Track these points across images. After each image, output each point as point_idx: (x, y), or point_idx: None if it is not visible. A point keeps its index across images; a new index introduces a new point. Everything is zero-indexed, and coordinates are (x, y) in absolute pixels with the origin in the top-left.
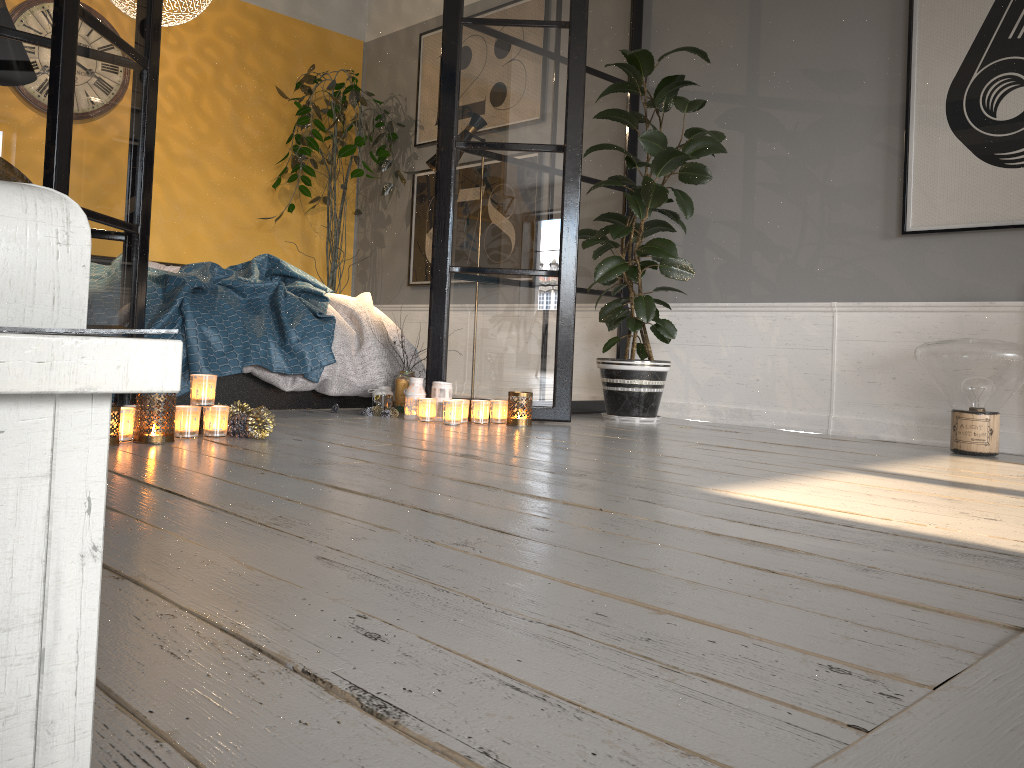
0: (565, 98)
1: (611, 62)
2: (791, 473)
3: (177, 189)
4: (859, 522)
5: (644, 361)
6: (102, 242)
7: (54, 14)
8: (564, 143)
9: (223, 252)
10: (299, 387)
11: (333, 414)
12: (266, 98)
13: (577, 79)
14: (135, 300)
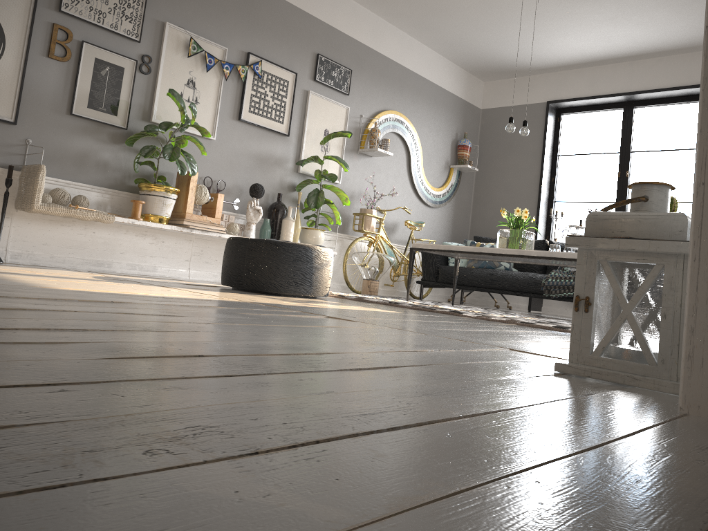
0: None
1: None
2: None
3: None
4: (155, 296)
5: None
6: None
7: None
8: None
9: None
10: None
11: None
12: None
13: None
14: None
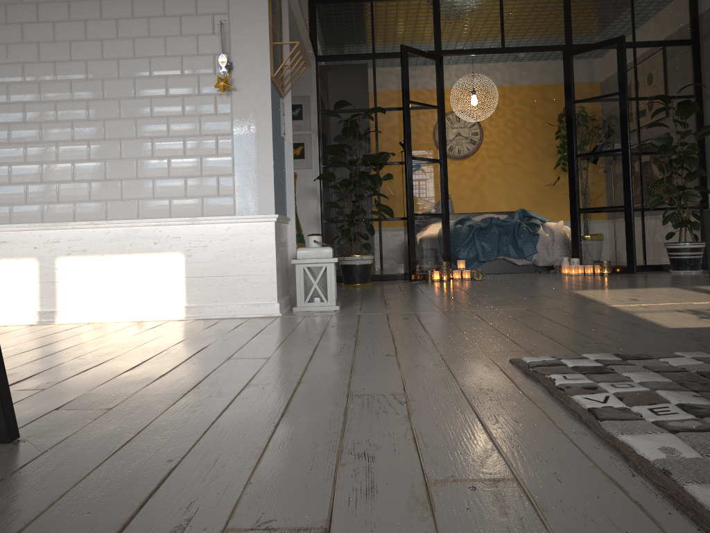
0: (620, 127)
1: (677, 88)
2: (639, 287)
3: (509, 178)
4: (582, 296)
5: (680, 243)
6: (429, 221)
7: (404, 162)
8: (621, 147)
9: (533, 202)
10: (524, 263)
11: (537, 273)
12: (547, 126)
13: (624, 117)
14: (445, 237)
